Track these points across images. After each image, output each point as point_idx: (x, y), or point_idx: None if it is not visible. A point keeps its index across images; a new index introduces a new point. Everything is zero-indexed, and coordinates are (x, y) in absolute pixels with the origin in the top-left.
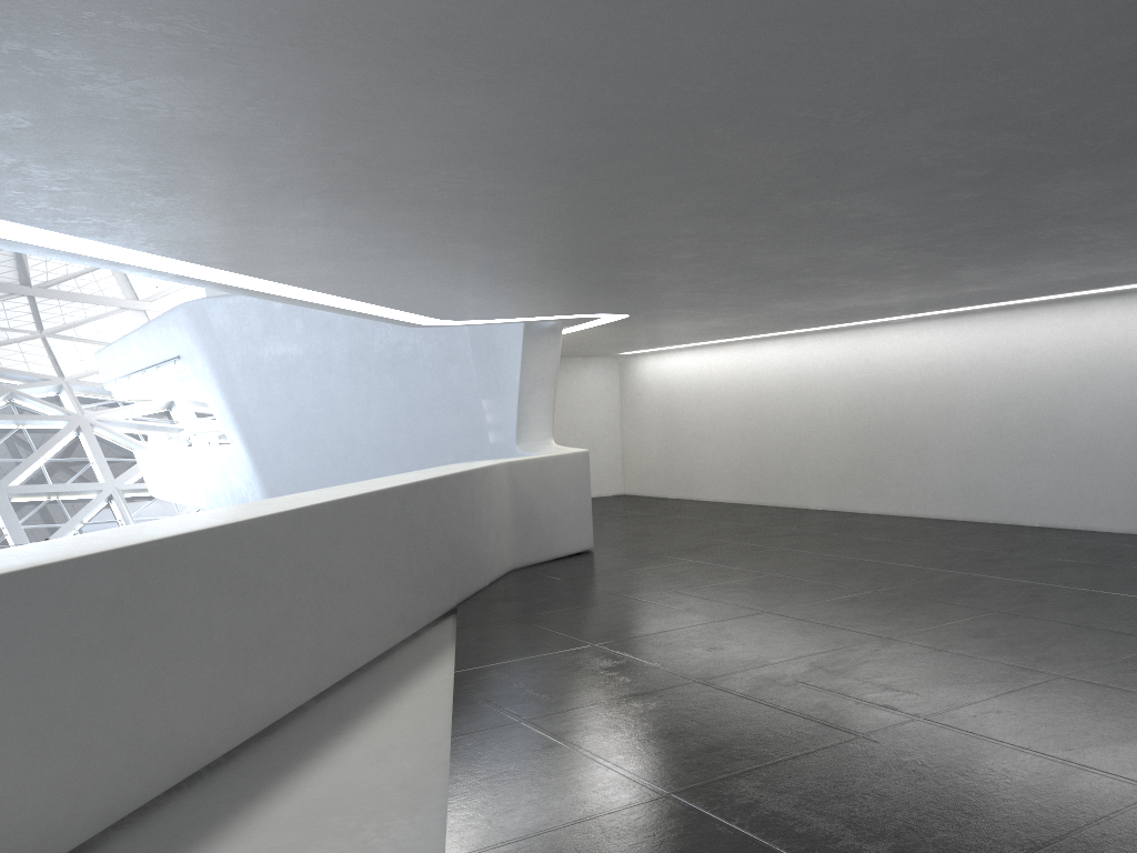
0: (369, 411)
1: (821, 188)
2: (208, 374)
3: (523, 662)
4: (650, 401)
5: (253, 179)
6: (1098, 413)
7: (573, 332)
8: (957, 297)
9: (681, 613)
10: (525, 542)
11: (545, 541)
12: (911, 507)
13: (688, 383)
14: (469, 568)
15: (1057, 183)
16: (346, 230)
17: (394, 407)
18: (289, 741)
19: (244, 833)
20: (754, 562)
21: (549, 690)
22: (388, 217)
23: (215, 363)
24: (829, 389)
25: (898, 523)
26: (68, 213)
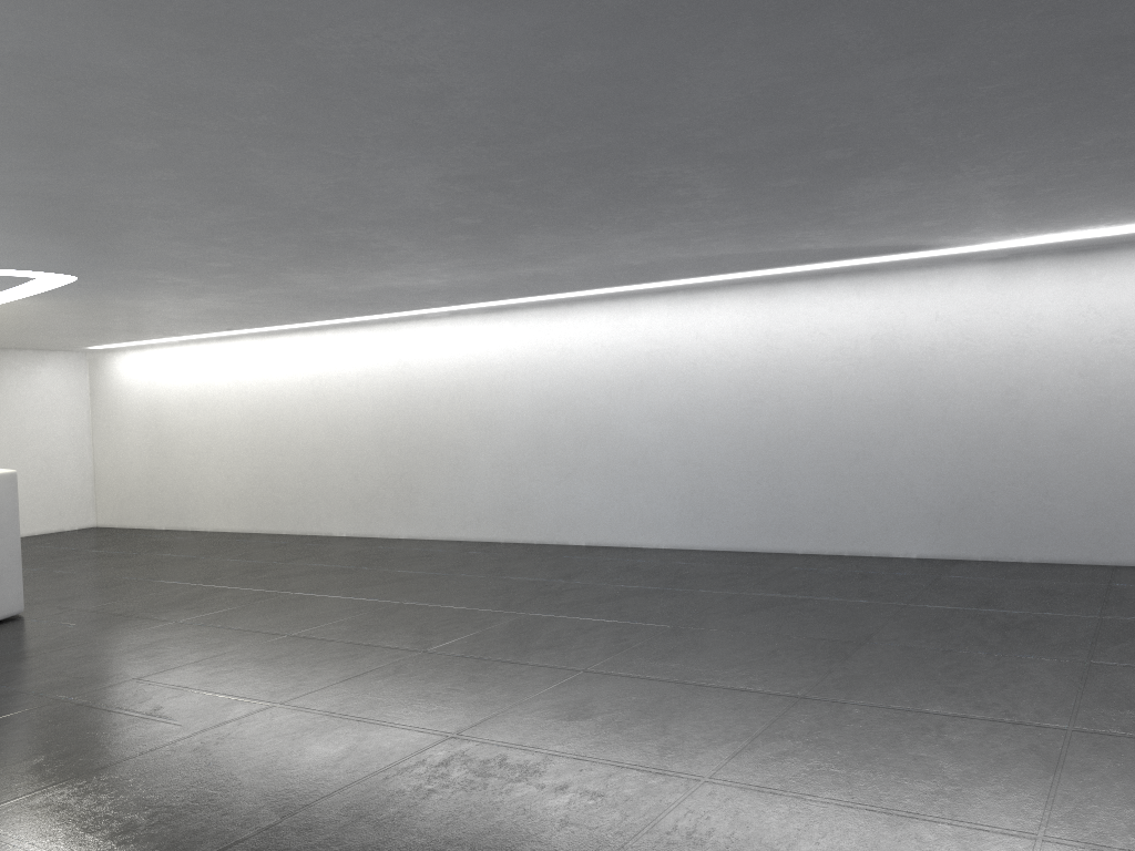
0: None
1: None
2: None
3: None
4: (131, 408)
5: None
6: (645, 420)
7: (1, 306)
8: (508, 281)
9: (138, 723)
10: None
11: None
12: (449, 529)
13: (182, 386)
14: None
15: (712, 58)
16: None
17: None
18: None
19: None
20: (261, 617)
21: None
22: None
23: None
24: (356, 393)
25: (437, 549)
26: None
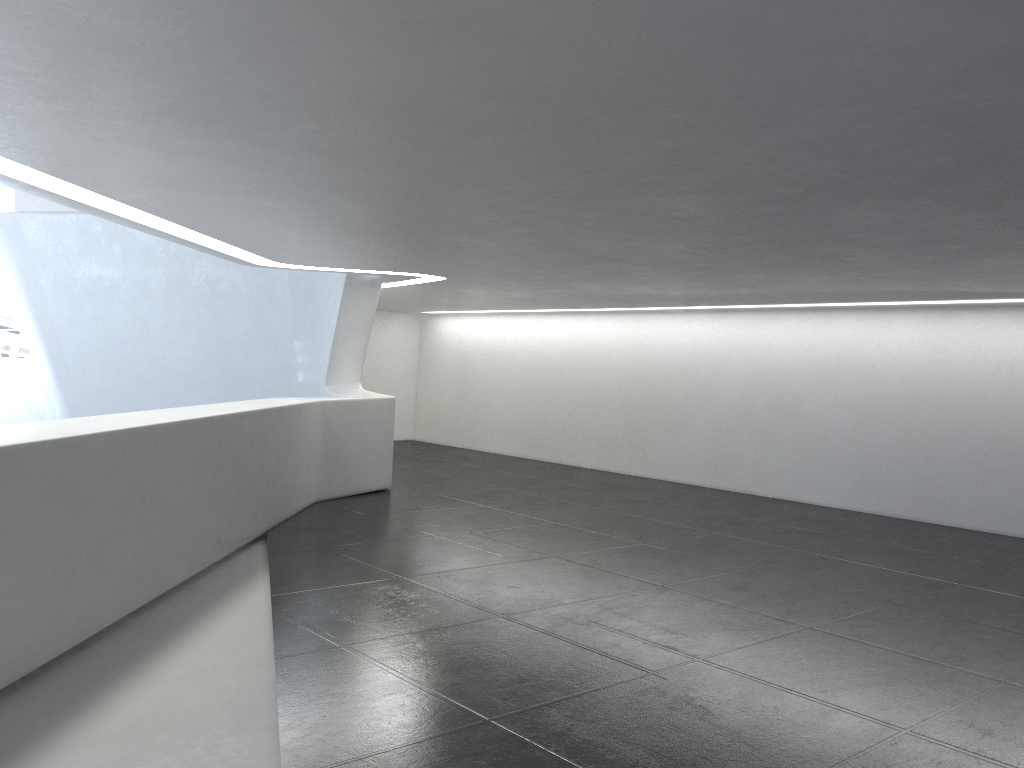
0: (181, 340)
1: (662, 185)
2: (16, 287)
3: (337, 590)
4: (445, 358)
5: (146, 98)
6: (829, 407)
7: (389, 288)
8: (729, 296)
9: (478, 553)
10: (331, 477)
11: (349, 477)
12: (667, 472)
13: (483, 346)
14: (280, 497)
15: (850, 209)
16: (219, 163)
17: (207, 338)
18: (107, 655)
19: (68, 747)
20: (538, 511)
21: (364, 617)
22: (265, 156)
23: (25, 277)
24: (608, 363)
25: (657, 486)
26: None
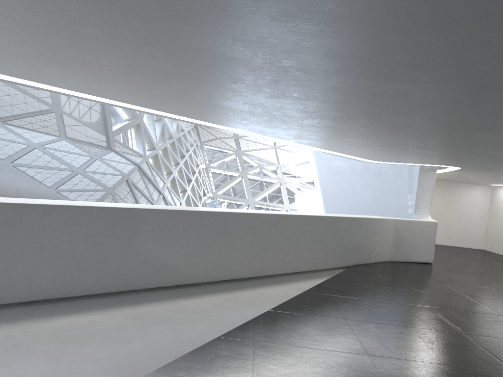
0: (365, 192)
1: (457, 130)
2: (314, 169)
3: (351, 283)
4: (502, 209)
5: (260, 118)
6: None
7: (447, 172)
8: None
9: (430, 288)
10: (397, 252)
11: (407, 254)
12: None
13: None
14: (362, 253)
15: None
16: (300, 131)
17: (375, 192)
18: (263, 281)
19: (233, 293)
20: (495, 283)
21: (348, 291)
22: (308, 128)
23: (317, 166)
24: None
25: None
26: (223, 122)
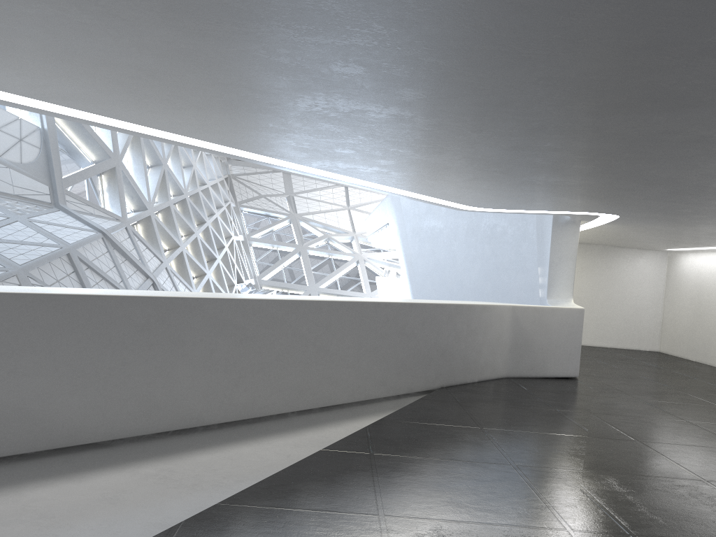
0: (473, 266)
1: (607, 111)
2: (396, 235)
3: (424, 425)
4: (685, 286)
5: (211, 100)
6: None
7: (598, 227)
8: None
9: (571, 426)
10: (519, 361)
11: (536, 364)
12: None
13: (715, 277)
14: (457, 366)
15: None
16: (310, 136)
17: (487, 265)
18: (255, 429)
19: (172, 461)
20: (683, 410)
21: (413, 443)
22: (320, 127)
23: (400, 228)
24: None
25: None
26: (157, 121)
